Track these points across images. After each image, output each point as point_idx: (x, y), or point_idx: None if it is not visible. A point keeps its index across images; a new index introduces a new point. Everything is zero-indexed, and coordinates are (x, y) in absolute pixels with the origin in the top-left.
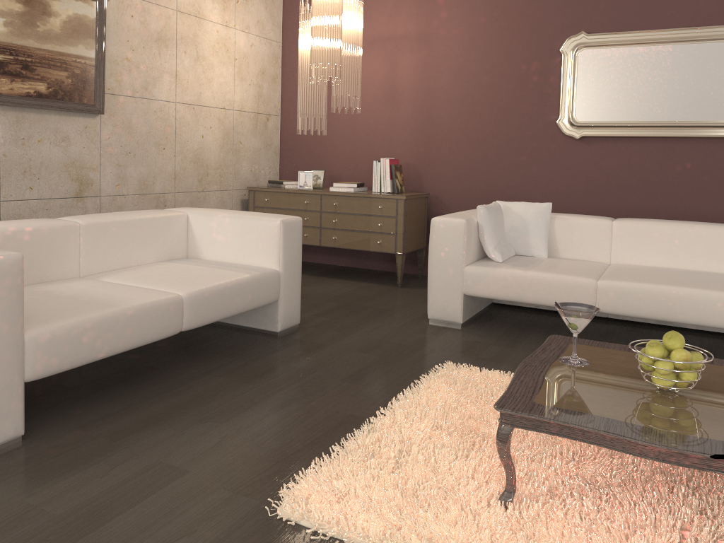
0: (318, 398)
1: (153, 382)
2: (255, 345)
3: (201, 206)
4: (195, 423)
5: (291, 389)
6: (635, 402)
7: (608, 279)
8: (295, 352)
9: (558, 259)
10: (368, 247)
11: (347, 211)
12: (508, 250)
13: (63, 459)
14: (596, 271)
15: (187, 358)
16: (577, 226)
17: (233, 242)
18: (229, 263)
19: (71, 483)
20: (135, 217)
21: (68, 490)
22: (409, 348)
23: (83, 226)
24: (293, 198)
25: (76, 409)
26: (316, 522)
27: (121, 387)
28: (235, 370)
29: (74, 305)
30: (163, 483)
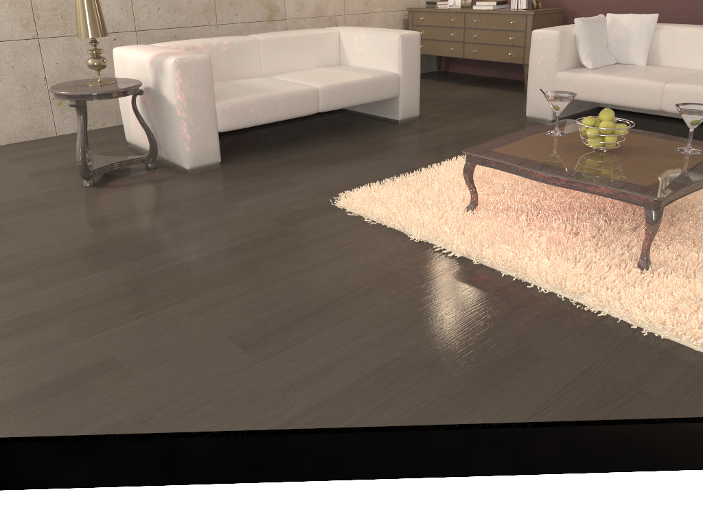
0: (399, 158)
1: (301, 144)
2: (379, 128)
3: (367, 26)
4: (315, 165)
5: (385, 152)
6: (563, 154)
7: (676, 83)
8: (404, 133)
9: (655, 67)
10: (501, 58)
11: (485, 27)
12: (603, 59)
13: (238, 174)
14: (677, 76)
15: (328, 133)
16: (680, 36)
17: (368, 52)
18: (365, 68)
19: (238, 184)
20: (298, 34)
21: (236, 186)
22: (492, 135)
23: (261, 41)
24: (443, 17)
25: (252, 154)
26: (353, 208)
27: (282, 145)
28: (356, 141)
29: (247, 91)
30: (284, 188)
